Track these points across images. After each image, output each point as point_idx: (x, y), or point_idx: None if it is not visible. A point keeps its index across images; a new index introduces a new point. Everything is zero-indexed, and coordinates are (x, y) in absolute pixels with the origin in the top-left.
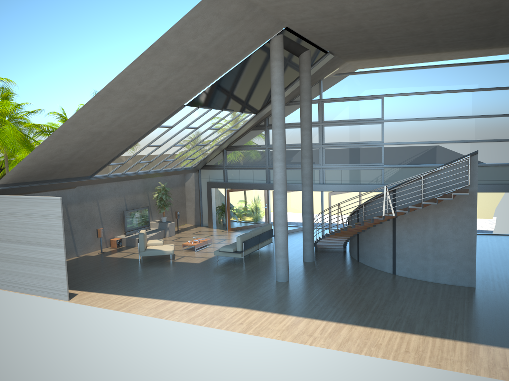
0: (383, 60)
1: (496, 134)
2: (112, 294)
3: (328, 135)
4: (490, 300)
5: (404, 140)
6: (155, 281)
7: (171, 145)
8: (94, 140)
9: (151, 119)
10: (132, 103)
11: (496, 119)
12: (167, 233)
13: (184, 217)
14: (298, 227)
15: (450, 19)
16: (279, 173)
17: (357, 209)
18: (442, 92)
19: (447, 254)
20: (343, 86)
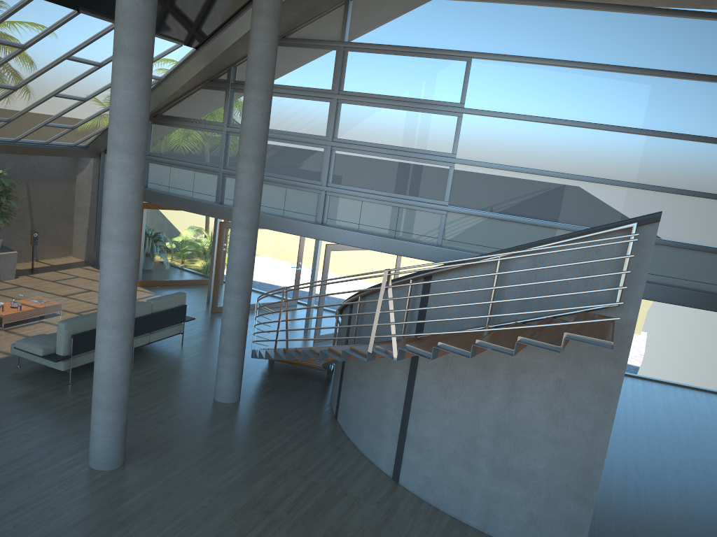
0: None
1: (691, 180)
2: None
3: (347, 123)
4: None
5: (498, 160)
6: None
7: None
8: None
9: None
10: None
11: (698, 146)
12: None
13: (67, 242)
14: (272, 301)
15: None
16: (116, 184)
17: (348, 301)
18: (597, 67)
19: (524, 472)
20: (392, 20)
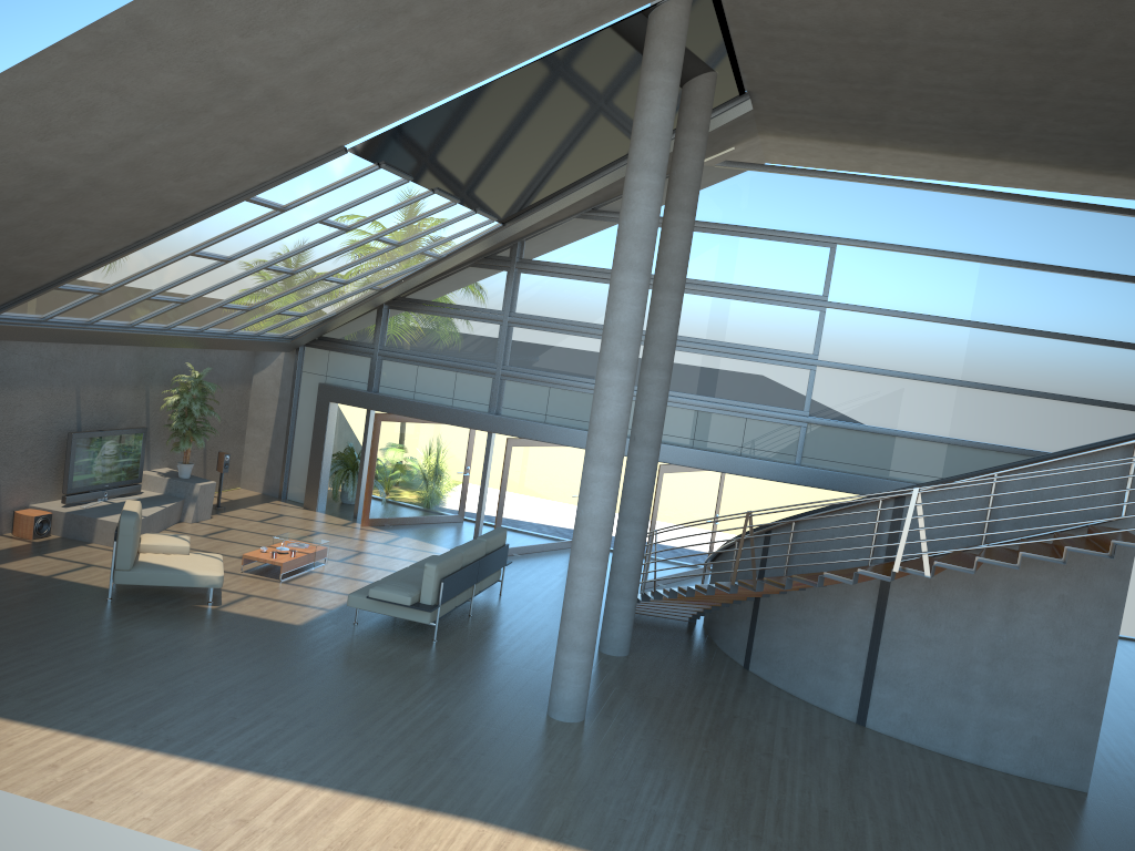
0: (847, 152)
1: (1086, 386)
2: (19, 725)
3: None
4: None
5: (869, 363)
6: (170, 679)
7: (259, 265)
8: (33, 196)
9: (235, 169)
10: (198, 100)
11: (1092, 349)
12: (189, 513)
13: (236, 468)
14: (552, 542)
15: (1134, 64)
16: (613, 403)
17: (769, 528)
18: (981, 260)
19: (1026, 694)
20: (738, 196)
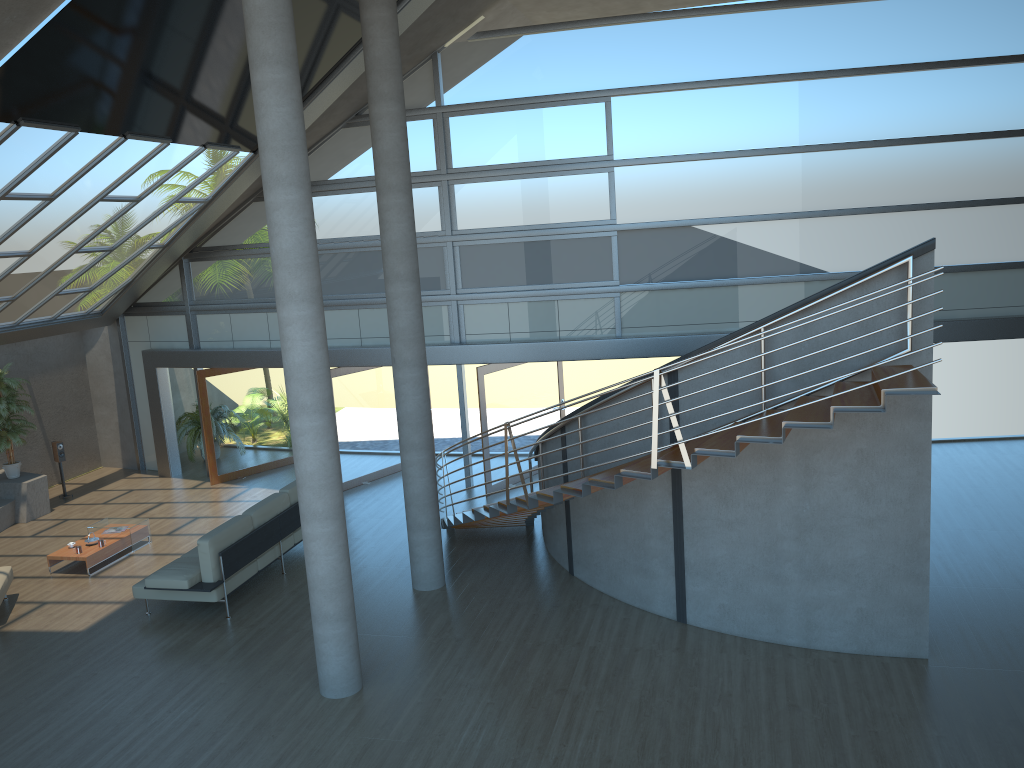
0: None
1: (902, 192)
2: None
3: (466, 209)
4: (996, 717)
5: (670, 216)
6: None
7: None
8: None
9: None
10: None
11: (901, 151)
12: (22, 513)
13: (92, 448)
14: None
15: None
16: (299, 343)
17: (560, 426)
18: (765, 80)
19: (842, 565)
20: (499, 68)
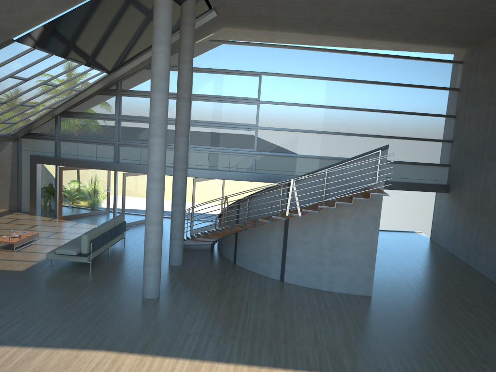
0: (263, 34)
1: (368, 129)
2: None
3: (196, 111)
4: (395, 313)
5: (279, 126)
6: None
7: None
8: None
9: None
10: None
11: (368, 113)
12: None
13: None
14: None
15: None
16: (157, 153)
17: (238, 202)
18: (322, 78)
19: (345, 260)
20: (217, 56)
